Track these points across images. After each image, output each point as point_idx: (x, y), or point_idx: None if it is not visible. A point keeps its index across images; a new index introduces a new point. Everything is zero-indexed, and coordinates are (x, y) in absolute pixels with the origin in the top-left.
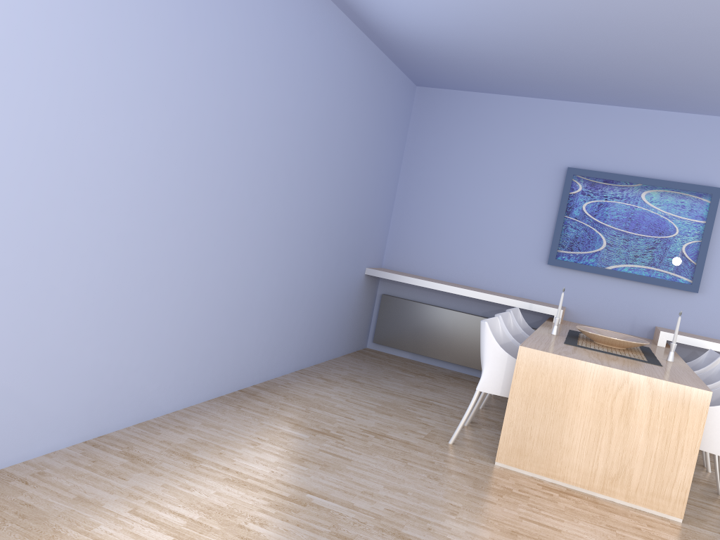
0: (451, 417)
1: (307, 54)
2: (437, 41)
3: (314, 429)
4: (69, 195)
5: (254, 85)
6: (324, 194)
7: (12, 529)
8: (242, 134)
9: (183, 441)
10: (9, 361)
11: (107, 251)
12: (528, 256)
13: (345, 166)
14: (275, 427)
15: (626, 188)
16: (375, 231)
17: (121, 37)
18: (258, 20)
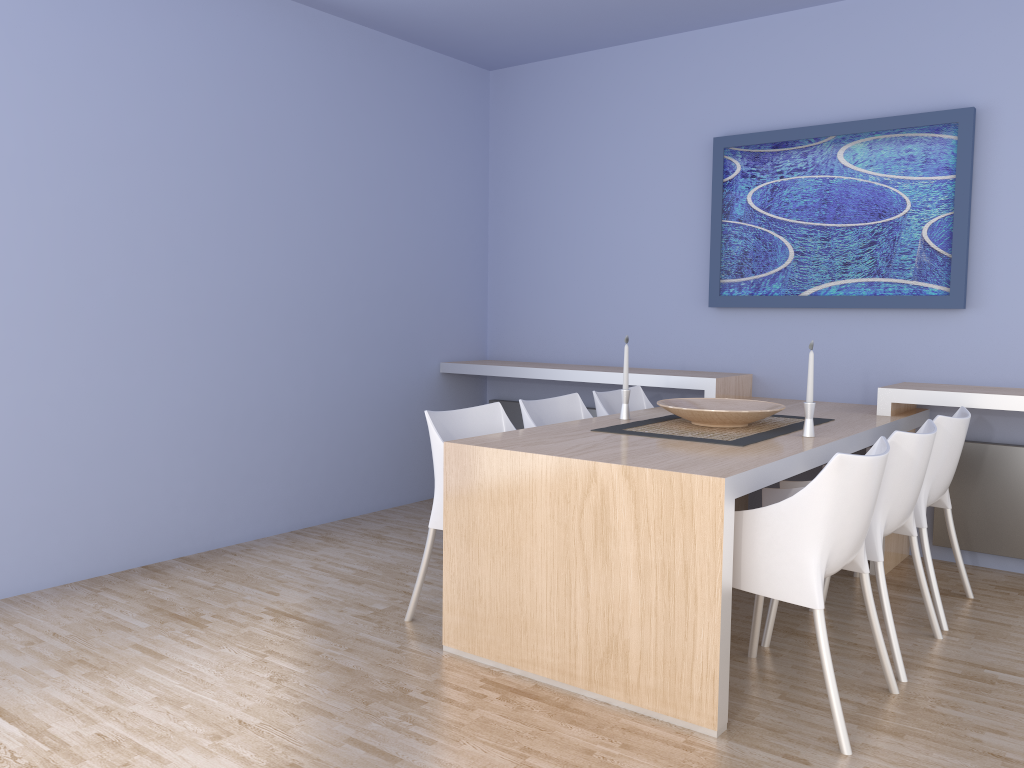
0: None
1: (157, 53)
2: None
3: (177, 615)
4: None
5: (27, 112)
6: (279, 258)
7: None
8: (22, 187)
9: None
10: None
11: None
12: (683, 301)
13: (325, 212)
14: (111, 616)
15: (809, 149)
16: (446, 305)
17: None
18: (5, 16)
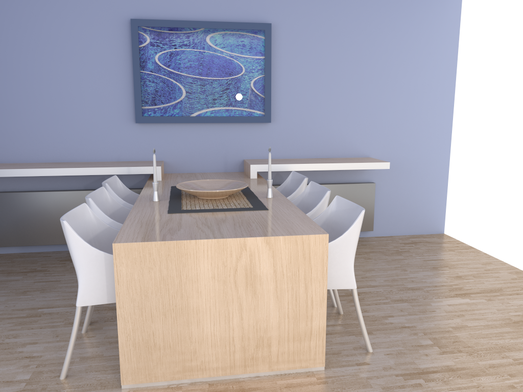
0: (65, 326)
1: None
2: None
3: None
4: None
5: None
6: None
7: None
8: None
9: None
10: None
11: None
12: (115, 119)
13: None
14: None
15: (191, 34)
16: None
17: None
18: None
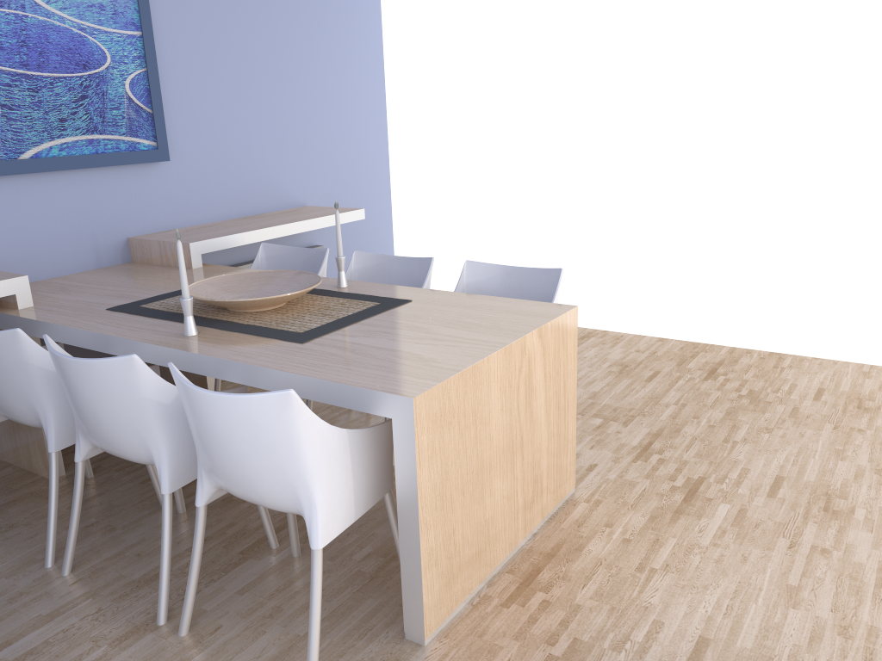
0: (124, 648)
1: None
2: None
3: None
4: None
5: None
6: None
7: None
8: None
9: None
10: None
11: None
12: None
13: None
14: None
15: None
16: None
17: None
18: None
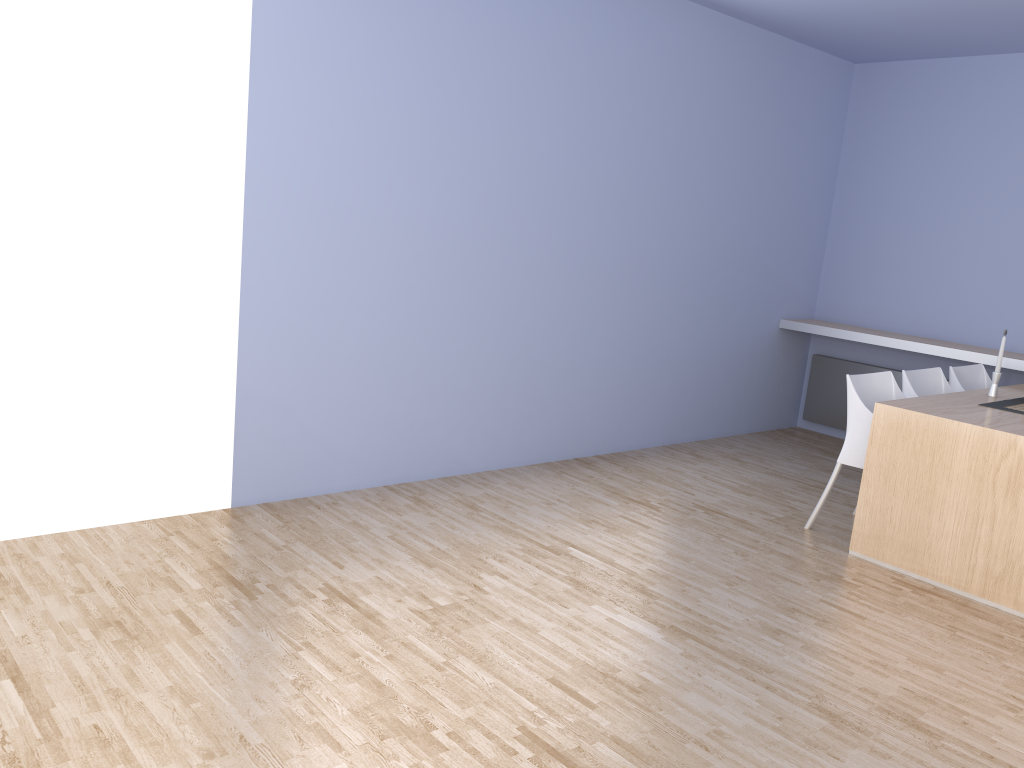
0: (841, 504)
1: (634, 65)
2: (825, 10)
3: (632, 499)
4: (345, 254)
5: (555, 116)
6: (686, 228)
7: (291, 534)
8: (545, 172)
9: (477, 494)
10: (303, 403)
11: (390, 305)
12: (1022, 291)
13: (720, 191)
14: (586, 493)
15: None
16: (792, 270)
17: (384, 101)
18: (552, 43)
